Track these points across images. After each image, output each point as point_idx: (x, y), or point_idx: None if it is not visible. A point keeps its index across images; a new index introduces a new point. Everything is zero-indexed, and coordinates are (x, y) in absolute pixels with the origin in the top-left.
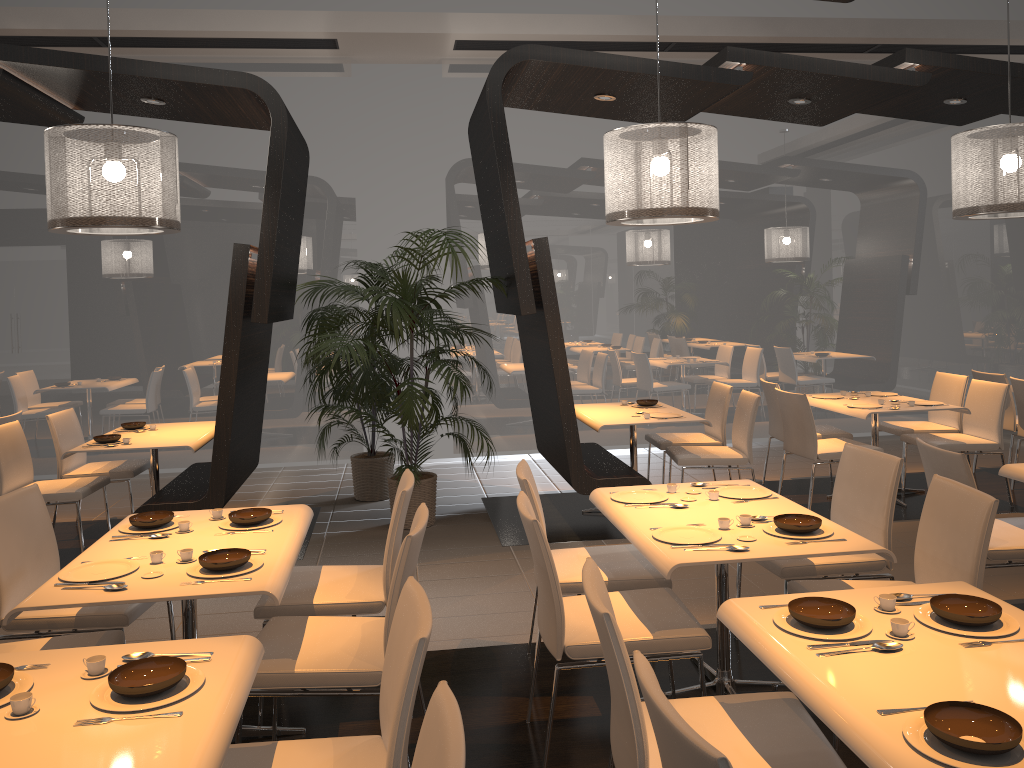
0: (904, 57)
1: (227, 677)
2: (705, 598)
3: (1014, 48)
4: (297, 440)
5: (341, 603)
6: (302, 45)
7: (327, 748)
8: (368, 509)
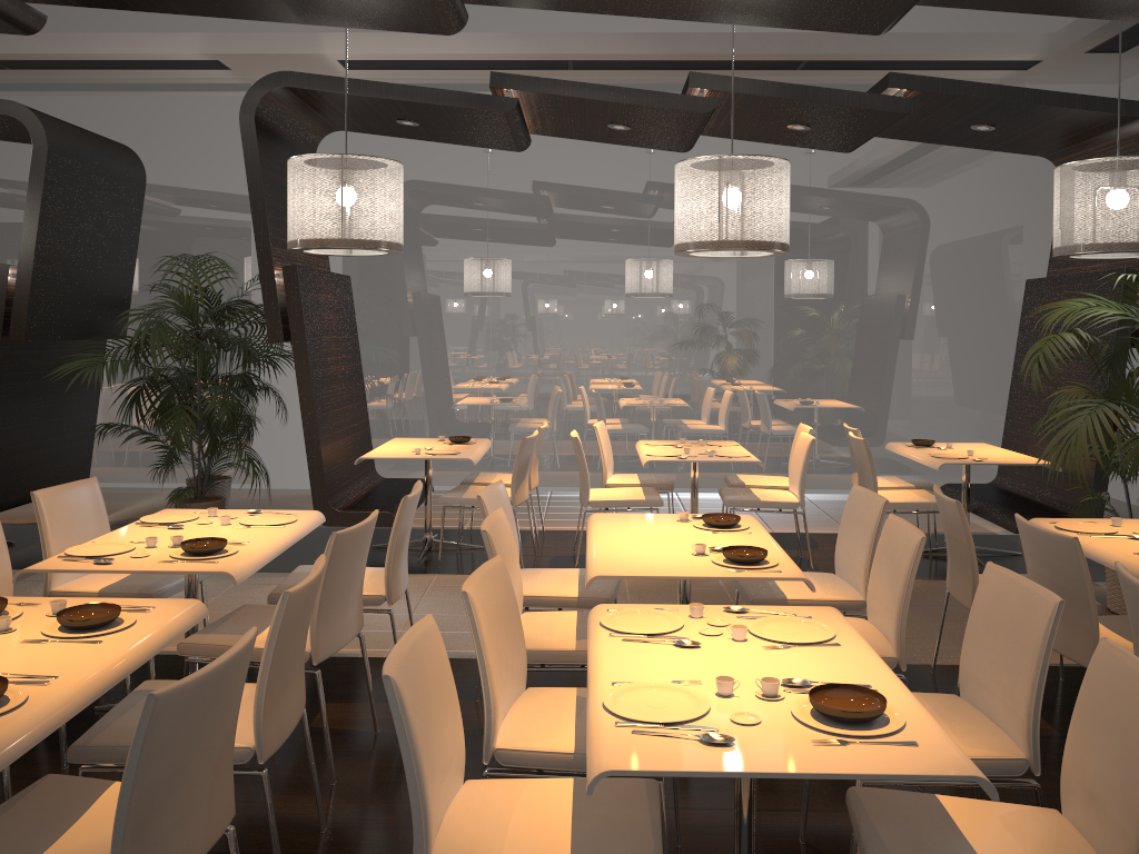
0: (688, 81)
1: None
2: None
3: (972, 63)
4: (187, 462)
5: None
6: (192, 66)
7: None
8: None
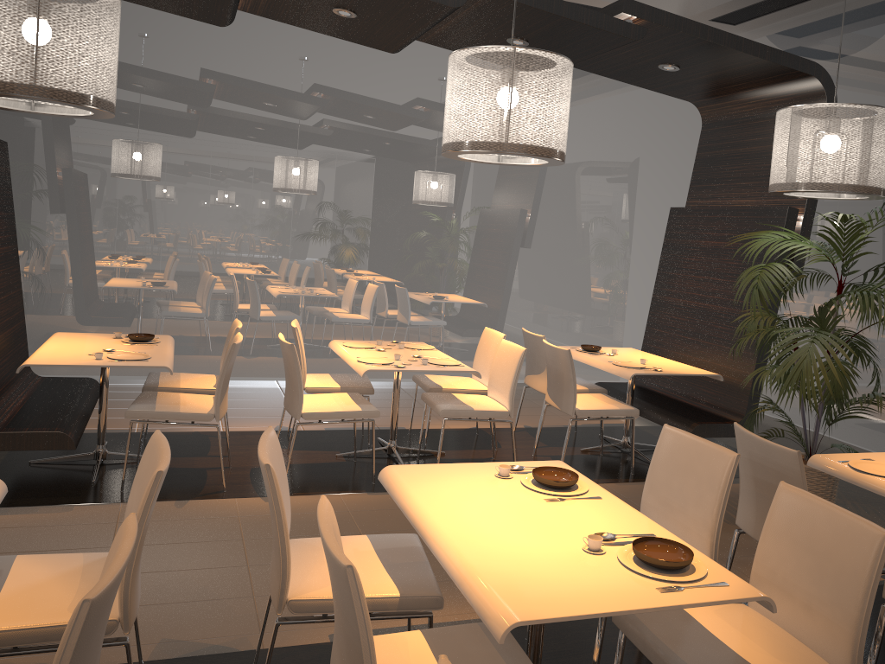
0: None
1: None
2: None
3: None
4: None
5: None
6: None
7: None
8: None
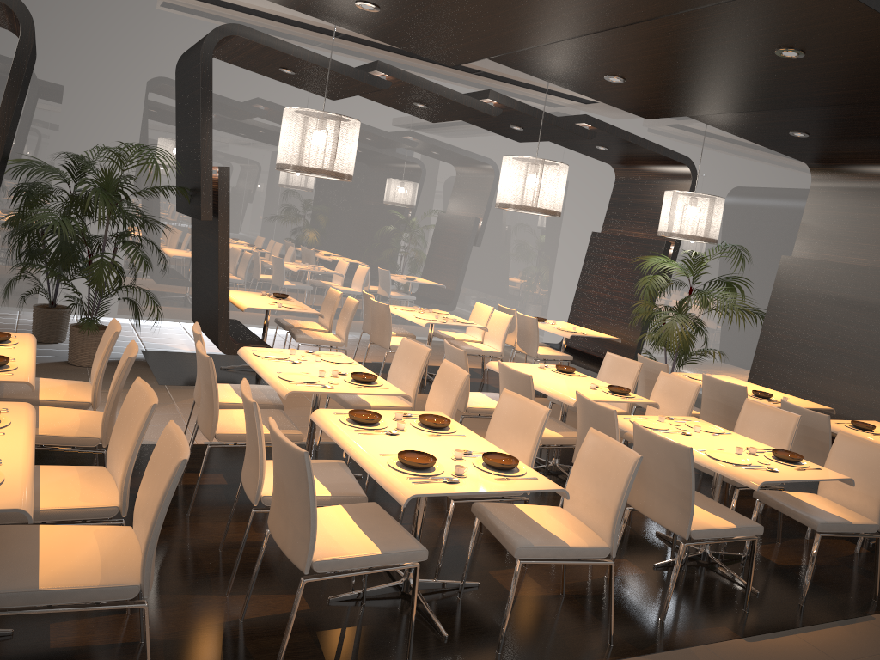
0: (488, 95)
1: (24, 420)
2: (301, 427)
3: (565, 95)
4: None
5: (60, 401)
6: None
7: (73, 470)
8: (45, 349)
